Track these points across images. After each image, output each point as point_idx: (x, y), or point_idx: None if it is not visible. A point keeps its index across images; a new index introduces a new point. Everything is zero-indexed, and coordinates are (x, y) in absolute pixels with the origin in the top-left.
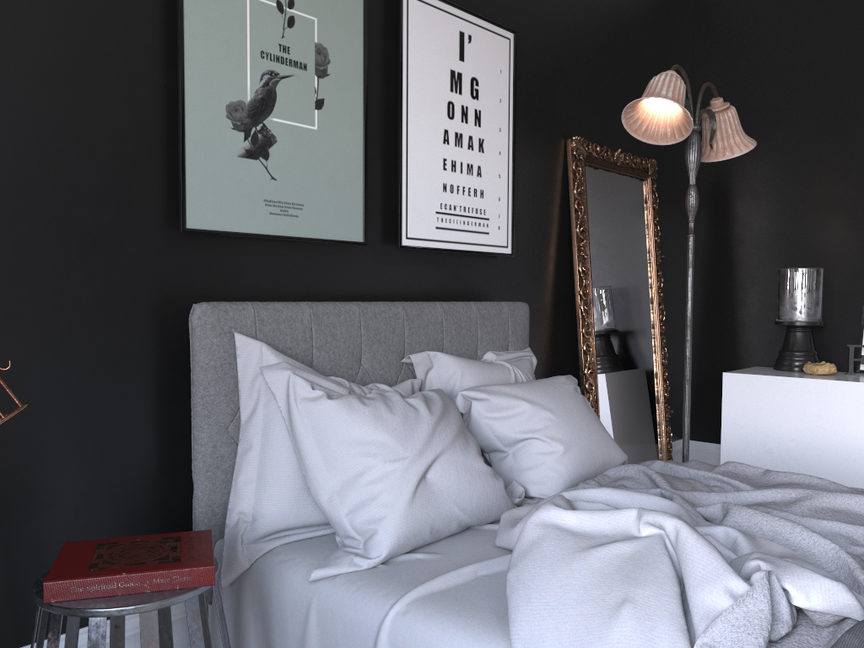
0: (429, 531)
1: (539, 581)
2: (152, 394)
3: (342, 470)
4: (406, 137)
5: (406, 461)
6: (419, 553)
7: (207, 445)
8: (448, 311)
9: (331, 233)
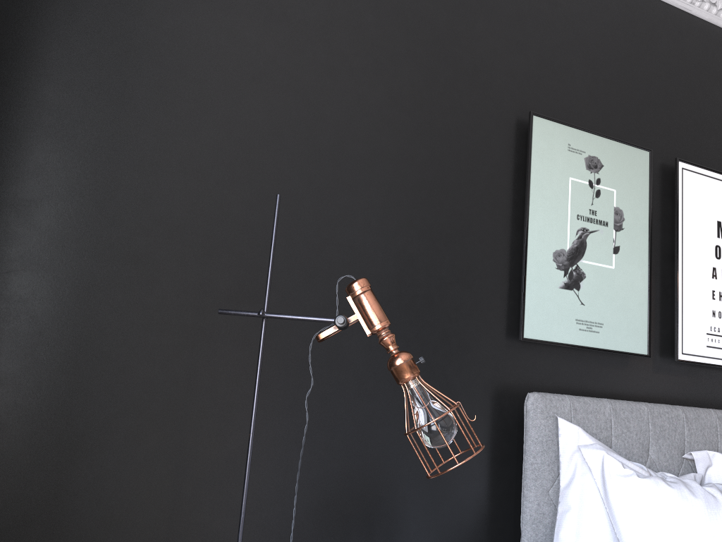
0: None
1: None
2: (492, 457)
3: (654, 538)
4: (681, 273)
5: (713, 540)
6: None
7: (533, 502)
8: (721, 418)
9: (622, 346)
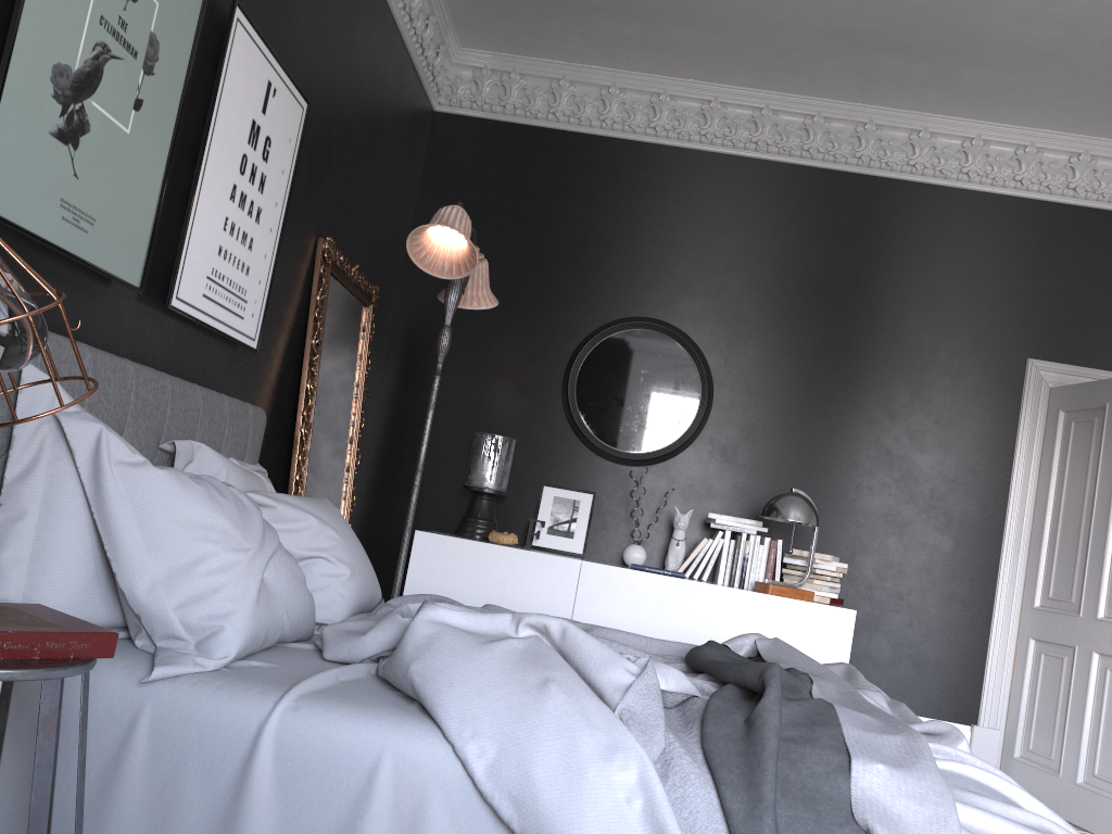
0: (264, 637)
1: (457, 668)
2: None
3: (172, 555)
4: (202, 178)
5: (250, 553)
6: (255, 661)
7: None
8: (206, 399)
9: (113, 265)
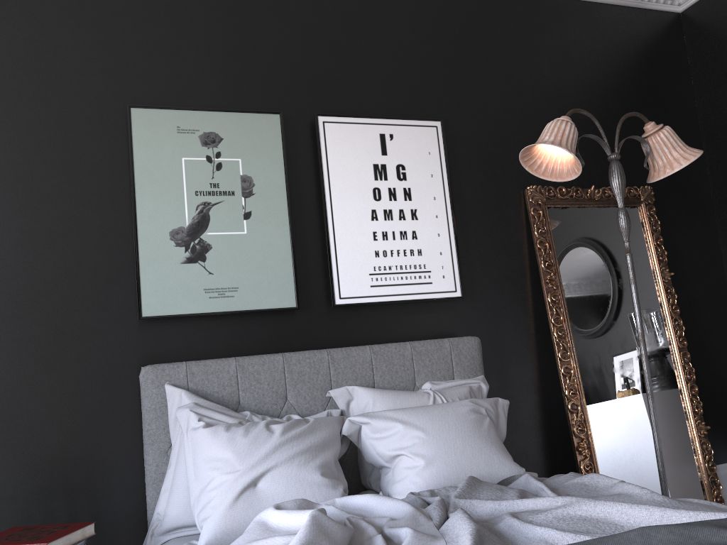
0: None
1: None
2: (126, 430)
3: (201, 480)
4: (332, 222)
5: (237, 473)
6: None
7: (152, 465)
8: (378, 352)
9: (264, 304)
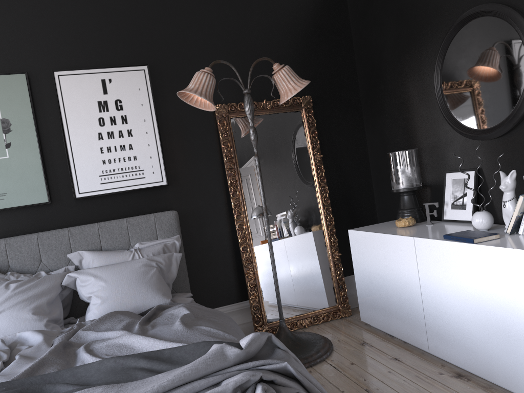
0: None
1: None
2: None
3: None
4: (70, 144)
5: None
6: None
7: None
8: (103, 226)
9: (26, 202)
